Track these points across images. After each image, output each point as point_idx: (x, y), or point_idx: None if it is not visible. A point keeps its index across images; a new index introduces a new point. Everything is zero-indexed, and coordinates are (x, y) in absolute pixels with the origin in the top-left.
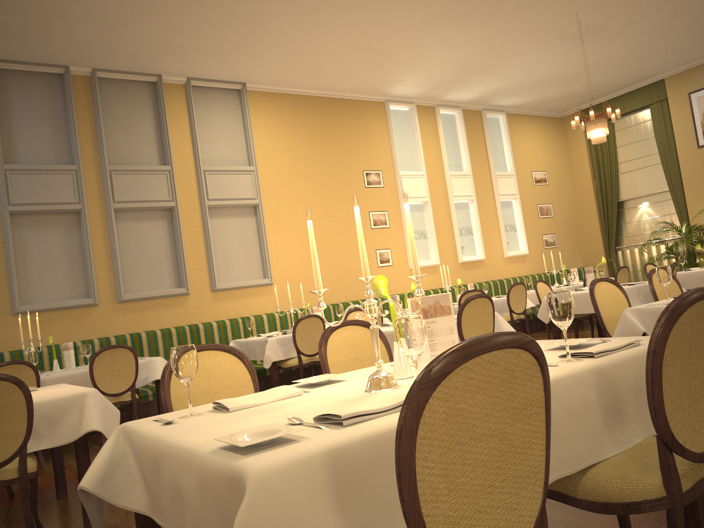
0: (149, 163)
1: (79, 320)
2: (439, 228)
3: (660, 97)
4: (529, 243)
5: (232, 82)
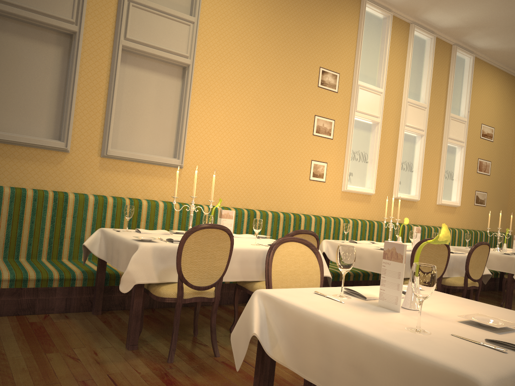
0: None
1: None
2: (382, 155)
3: None
4: (462, 196)
5: None
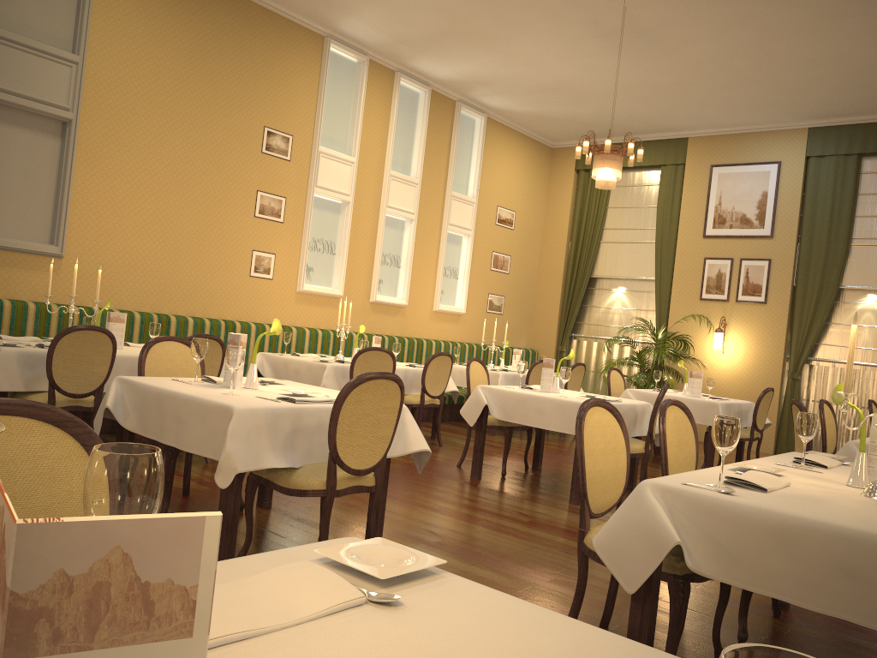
0: None
1: None
2: (356, 245)
3: (677, 159)
4: (470, 300)
5: None
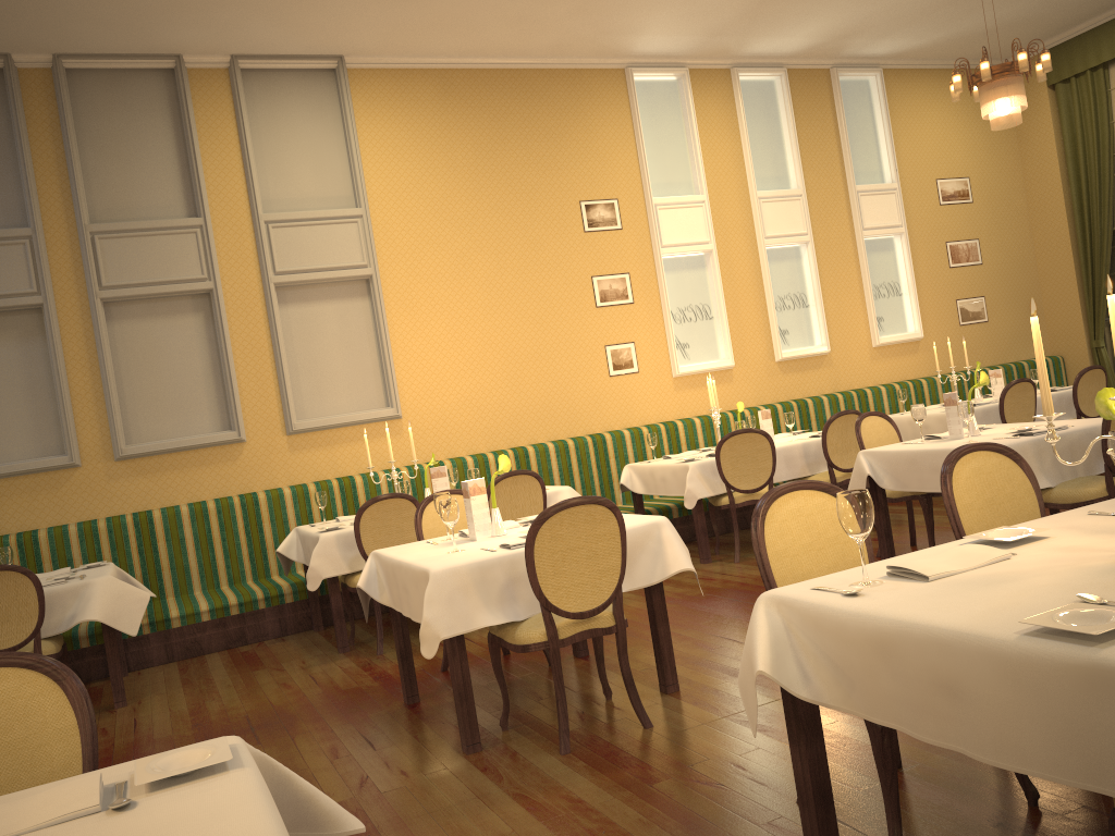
0: (168, 216)
1: (48, 492)
2: (736, 299)
3: None
4: (927, 317)
5: (317, 56)
